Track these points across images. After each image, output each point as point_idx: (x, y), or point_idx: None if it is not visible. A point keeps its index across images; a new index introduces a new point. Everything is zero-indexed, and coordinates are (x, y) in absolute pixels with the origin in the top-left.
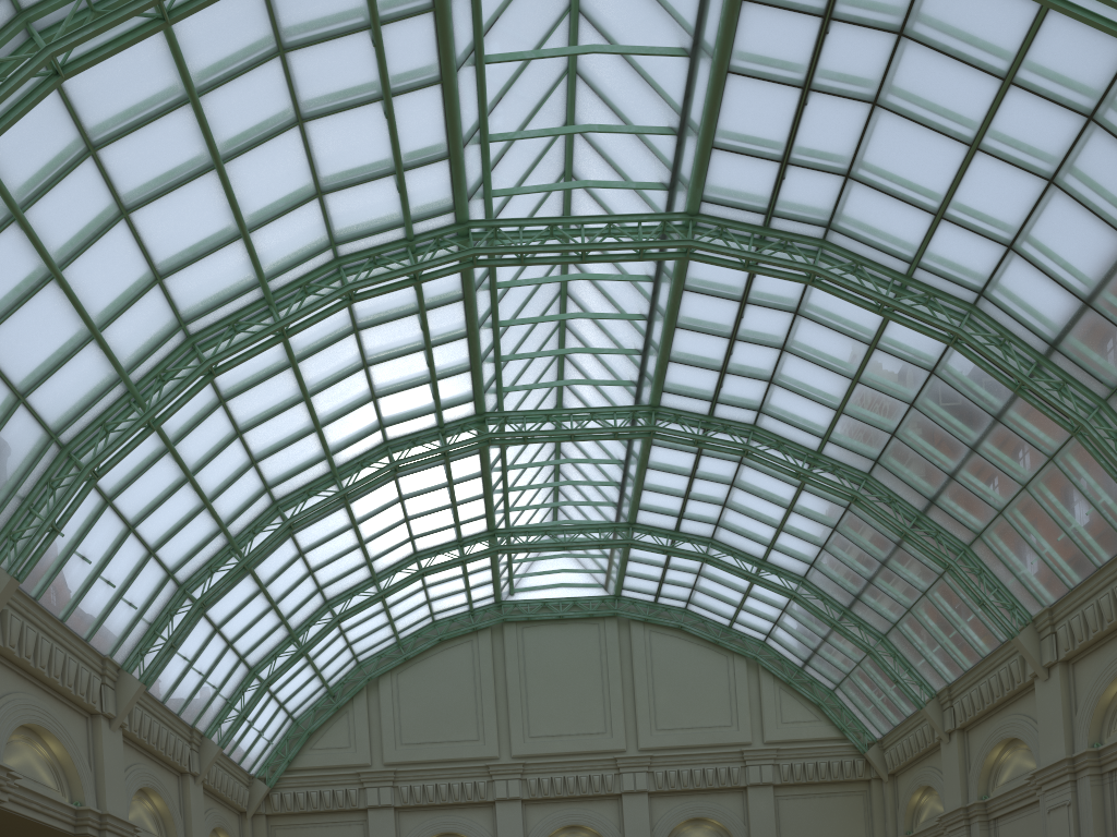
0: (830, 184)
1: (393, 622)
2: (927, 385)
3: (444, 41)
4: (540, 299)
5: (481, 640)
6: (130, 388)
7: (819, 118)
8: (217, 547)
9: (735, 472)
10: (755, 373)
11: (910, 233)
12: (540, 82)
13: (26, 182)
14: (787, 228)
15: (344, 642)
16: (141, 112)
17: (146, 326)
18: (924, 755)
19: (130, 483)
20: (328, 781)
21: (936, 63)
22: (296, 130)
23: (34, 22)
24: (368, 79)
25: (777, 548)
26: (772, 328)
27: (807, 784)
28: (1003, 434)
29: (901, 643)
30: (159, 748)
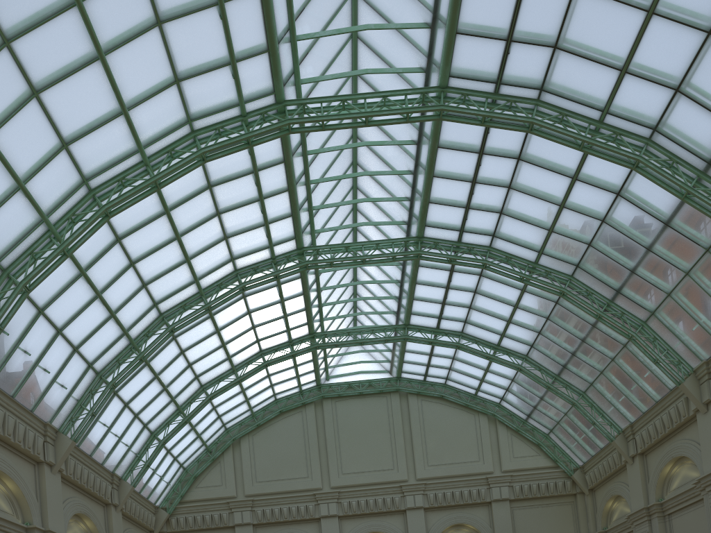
0: (543, 55)
1: (248, 400)
2: (614, 204)
3: None
4: (338, 166)
5: (308, 410)
6: (49, 227)
7: (534, 1)
8: (122, 346)
9: (477, 282)
10: (490, 207)
11: (602, 87)
12: None
13: None
14: (511, 92)
15: (215, 414)
16: (40, 13)
17: (58, 181)
18: (614, 474)
19: (55, 298)
20: (208, 509)
21: None
22: (156, 30)
23: None
24: None
25: (507, 336)
26: (502, 172)
27: (532, 498)
28: (671, 235)
29: (596, 397)
30: (89, 486)
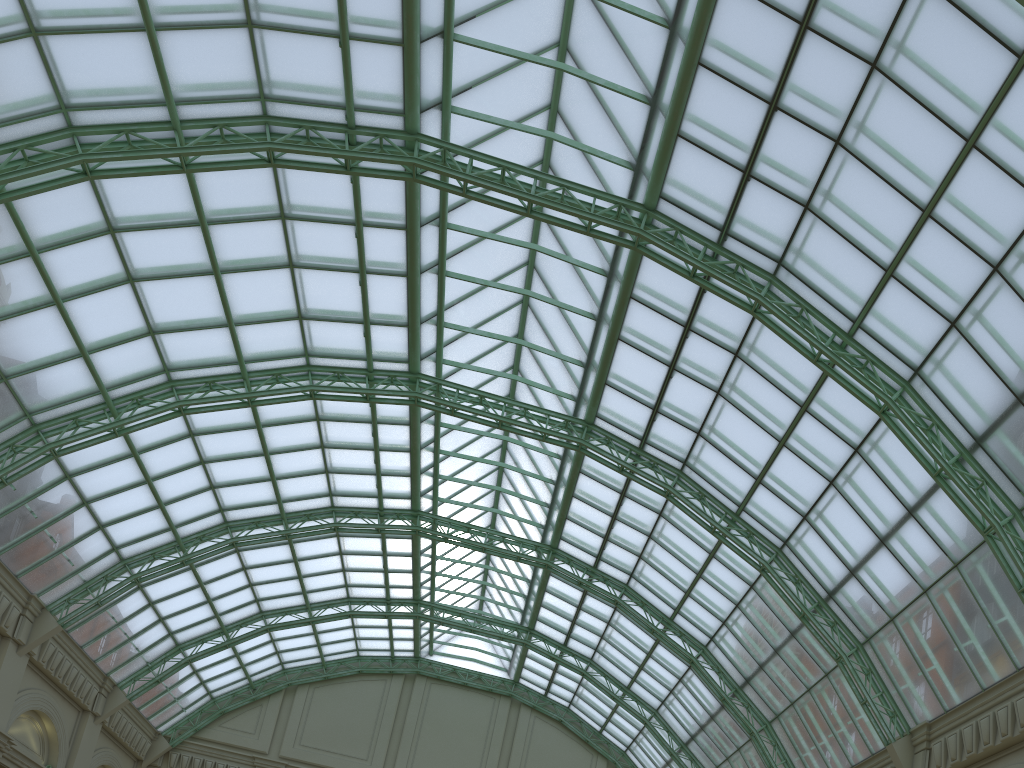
0: (686, 435)
1: (320, 646)
2: (748, 595)
3: (411, 251)
4: (482, 445)
5: (394, 682)
6: (106, 400)
7: (680, 389)
8: (164, 540)
9: (611, 614)
10: (629, 547)
11: (739, 486)
12: (496, 301)
13: (48, 234)
14: (655, 454)
15: (272, 648)
16: (158, 219)
17: (133, 362)
18: None
19: (91, 469)
20: (225, 756)
21: (758, 381)
22: (287, 270)
23: (81, 136)
24: (349, 256)
25: (638, 682)
26: (643, 519)
27: None
28: (795, 646)
29: None
30: (64, 682)
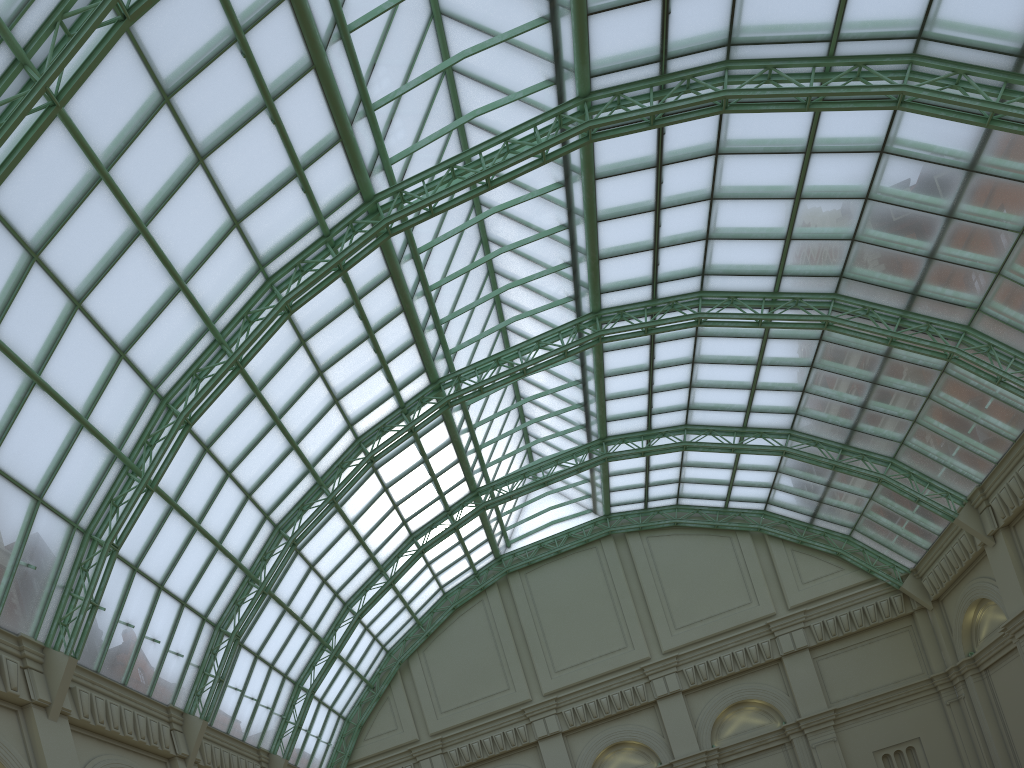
0: None
1: (408, 605)
2: (880, 168)
3: (305, 24)
4: (463, 253)
5: (491, 597)
6: (125, 461)
7: None
8: (237, 582)
9: (694, 347)
10: (689, 236)
11: (821, 7)
12: (408, 35)
13: None
14: (685, 65)
15: (370, 636)
16: (65, 205)
17: (124, 401)
18: (969, 568)
19: (148, 547)
20: (386, 764)
21: None
22: (199, 170)
23: None
24: (247, 92)
25: (755, 410)
26: (696, 180)
27: (845, 636)
28: (981, 184)
29: (914, 459)
30: None
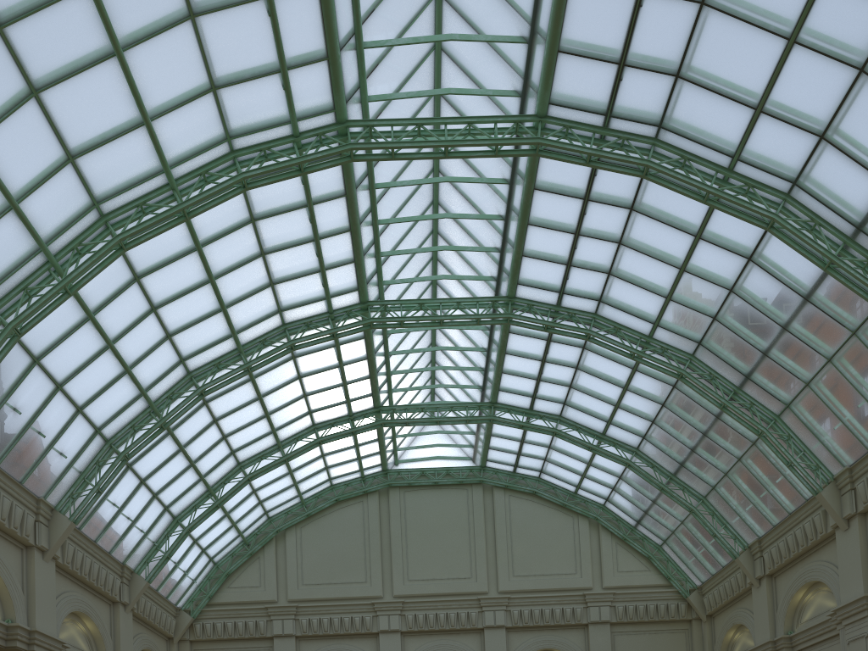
0: (662, 84)
1: (296, 484)
2: (745, 271)
3: None
4: (415, 205)
5: (370, 501)
6: (49, 257)
7: (653, 19)
8: (139, 409)
9: (579, 356)
10: (596, 265)
11: (732, 128)
12: (410, 1)
13: None
14: (623, 128)
15: (256, 499)
16: None
17: (62, 202)
18: (737, 599)
19: (55, 345)
20: (242, 614)
21: None
22: (188, 24)
23: None
24: None
25: (614, 423)
26: (611, 223)
27: (639, 622)
28: (811, 312)
29: (719, 503)
30: (91, 579)
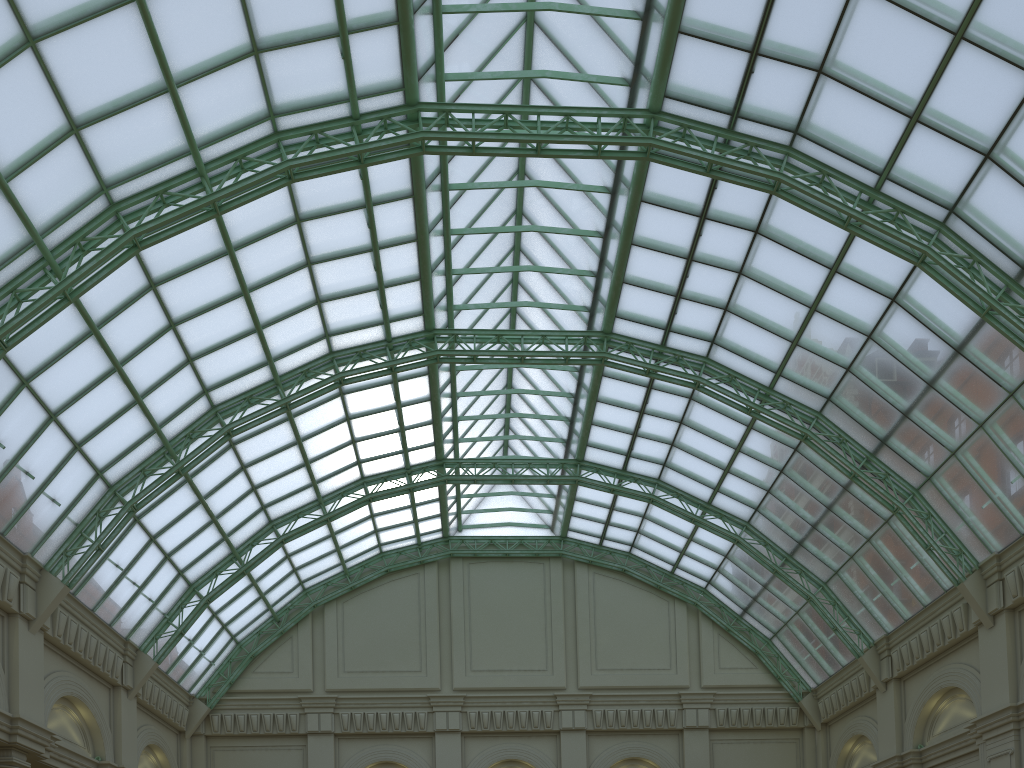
0: (801, 81)
1: (339, 550)
2: (887, 314)
3: None
4: (494, 214)
5: (428, 573)
6: (44, 253)
7: None
8: (151, 449)
9: (685, 409)
10: (710, 299)
11: (882, 140)
12: None
13: None
14: (752, 132)
15: (289, 566)
16: None
17: (62, 184)
18: (858, 705)
19: (49, 365)
20: (269, 705)
21: None
22: None
23: None
24: None
25: (722, 491)
26: (731, 249)
27: (742, 729)
28: (962, 368)
29: (841, 591)
30: (87, 656)
